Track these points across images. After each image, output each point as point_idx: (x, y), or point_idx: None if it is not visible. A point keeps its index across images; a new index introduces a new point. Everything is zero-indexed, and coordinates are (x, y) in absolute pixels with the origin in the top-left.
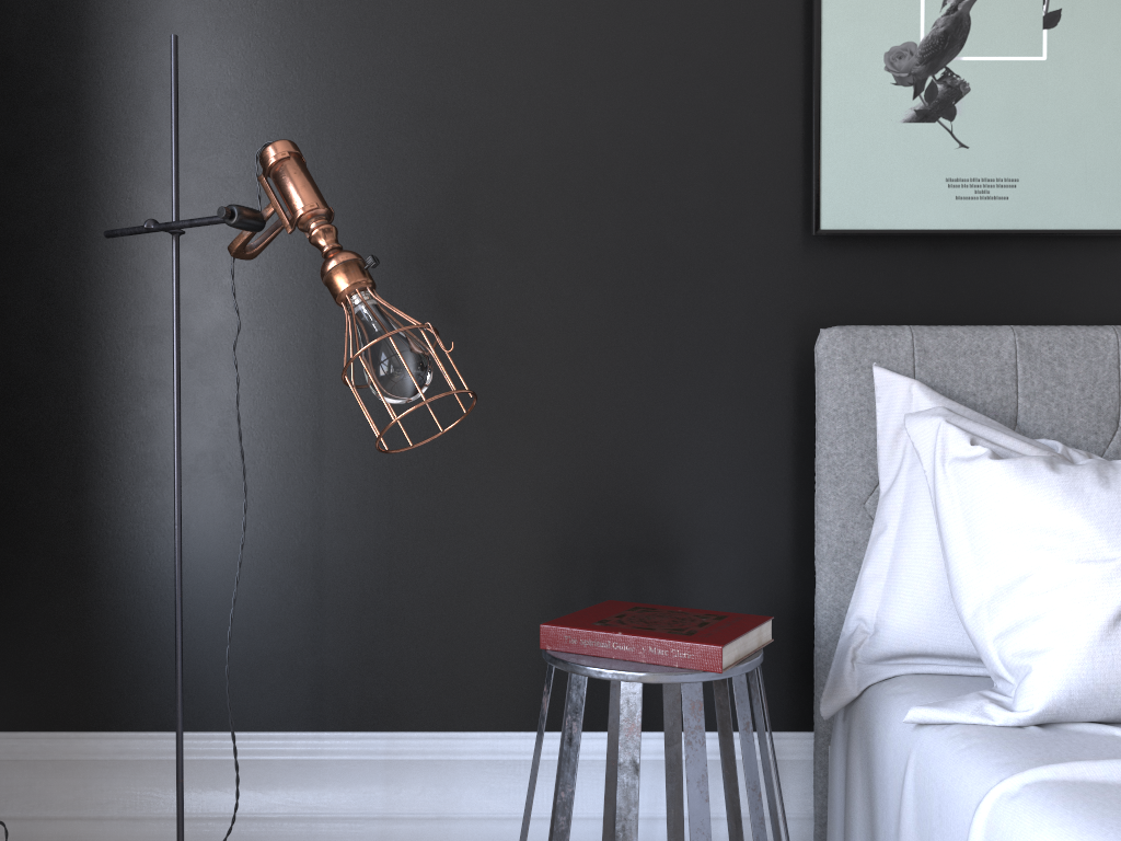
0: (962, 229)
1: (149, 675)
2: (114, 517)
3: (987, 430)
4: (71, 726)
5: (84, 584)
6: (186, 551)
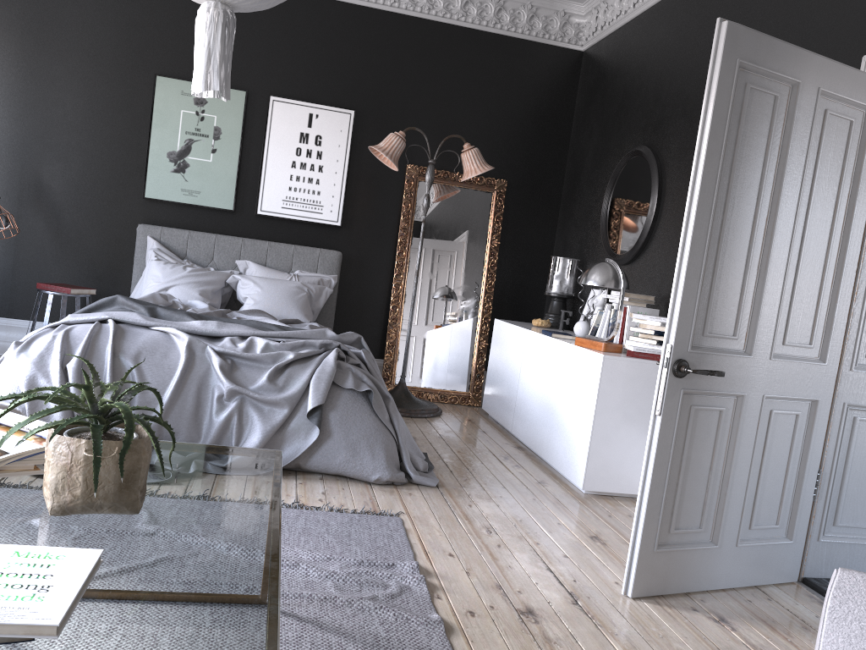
0: (184, 203)
1: None
2: None
3: (163, 254)
4: None
5: None
6: None
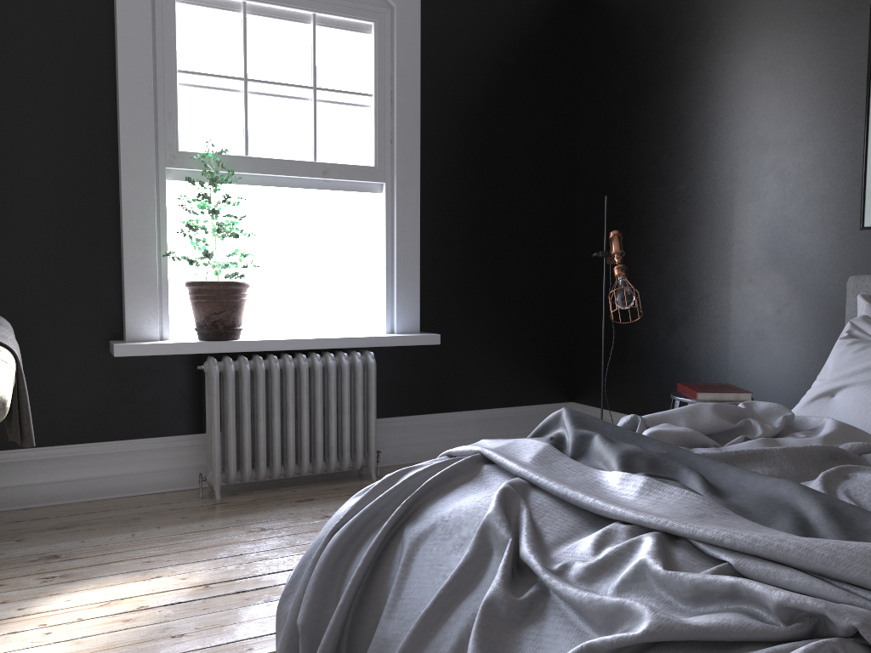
0: None
1: (637, 397)
2: (630, 341)
3: (866, 327)
4: (618, 410)
5: (623, 363)
6: (648, 355)
